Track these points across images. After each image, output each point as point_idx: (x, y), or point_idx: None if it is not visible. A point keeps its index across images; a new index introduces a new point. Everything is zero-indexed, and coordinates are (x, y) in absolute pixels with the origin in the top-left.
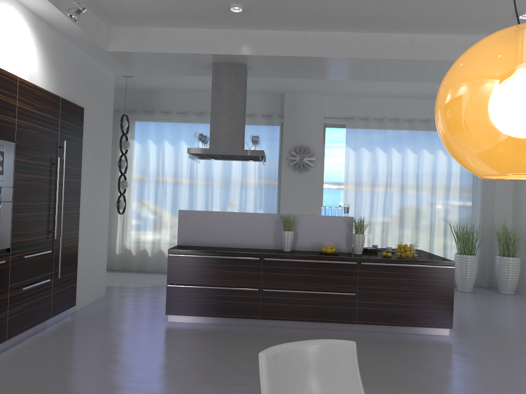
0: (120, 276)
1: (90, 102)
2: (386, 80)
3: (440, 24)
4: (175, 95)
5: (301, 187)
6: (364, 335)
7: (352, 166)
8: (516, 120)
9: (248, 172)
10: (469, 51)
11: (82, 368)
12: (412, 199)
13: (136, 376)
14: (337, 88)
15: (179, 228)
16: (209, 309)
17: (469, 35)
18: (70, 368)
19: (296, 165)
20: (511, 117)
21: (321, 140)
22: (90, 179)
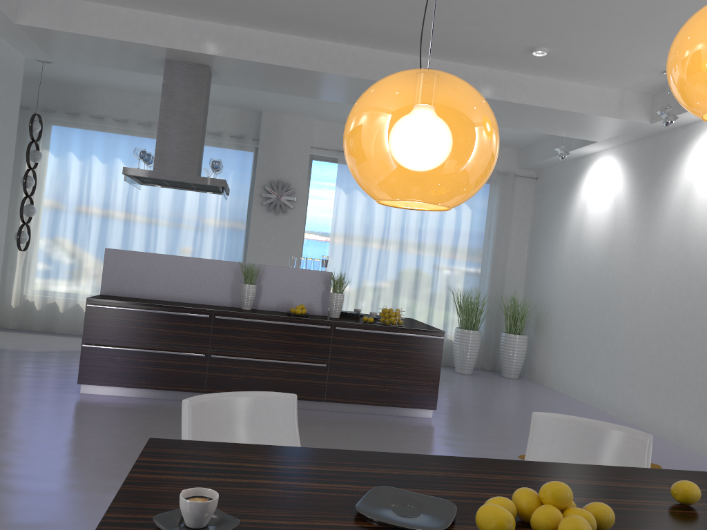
0: (15, 337)
1: None
2: None
3: (448, 49)
4: (113, 95)
5: (276, 234)
6: (333, 415)
7: (342, 213)
8: (392, 151)
9: (208, 209)
10: (370, 87)
11: None
12: (412, 259)
13: (31, 453)
14: (329, 111)
15: (105, 272)
16: (139, 378)
17: (481, 66)
18: None
19: (271, 205)
20: (389, 148)
21: (305, 176)
22: None
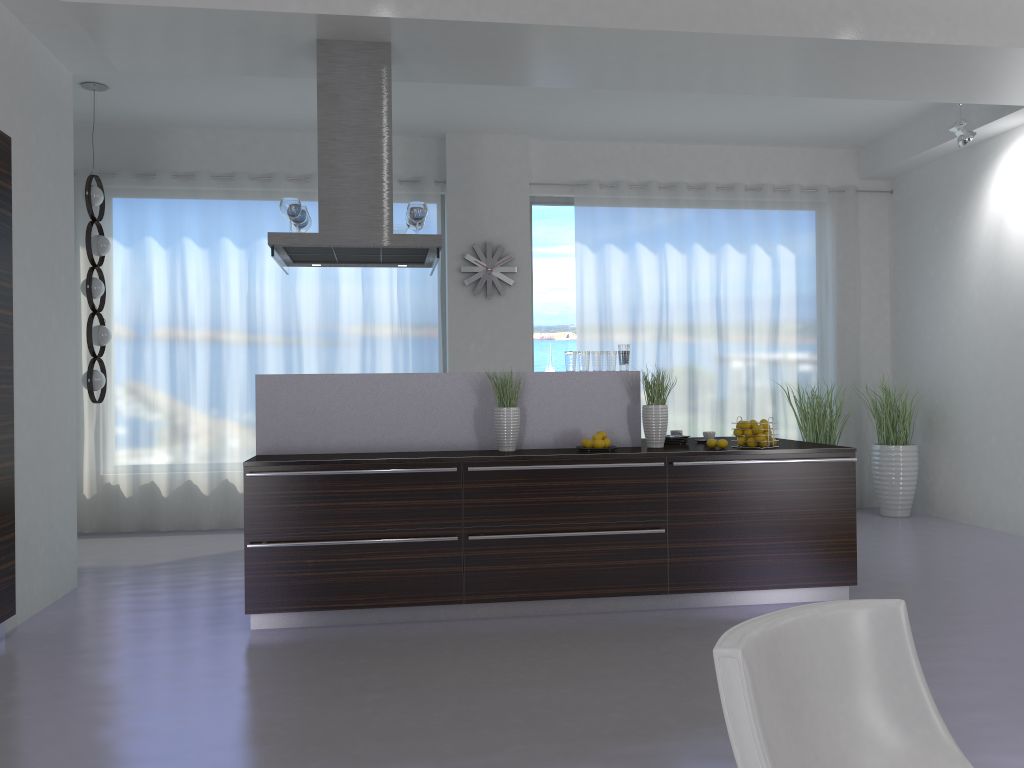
0: (100, 545)
1: (22, 129)
2: (678, 90)
3: None
4: (205, 137)
5: (491, 329)
6: (689, 615)
7: (590, 283)
8: None
9: (377, 302)
10: None
11: (75, 760)
12: (710, 344)
13: (226, 764)
14: (558, 119)
15: (259, 415)
16: (349, 591)
17: None
18: (42, 763)
19: (477, 284)
20: None
21: (526, 231)
22: (31, 313)
